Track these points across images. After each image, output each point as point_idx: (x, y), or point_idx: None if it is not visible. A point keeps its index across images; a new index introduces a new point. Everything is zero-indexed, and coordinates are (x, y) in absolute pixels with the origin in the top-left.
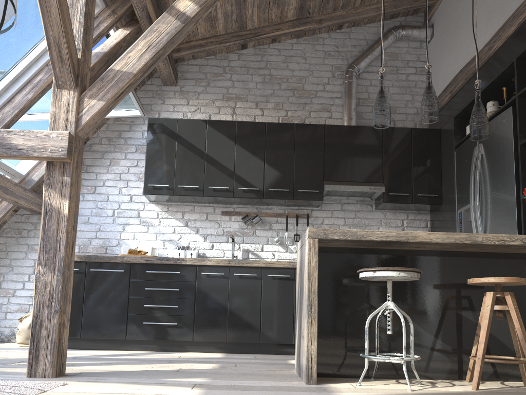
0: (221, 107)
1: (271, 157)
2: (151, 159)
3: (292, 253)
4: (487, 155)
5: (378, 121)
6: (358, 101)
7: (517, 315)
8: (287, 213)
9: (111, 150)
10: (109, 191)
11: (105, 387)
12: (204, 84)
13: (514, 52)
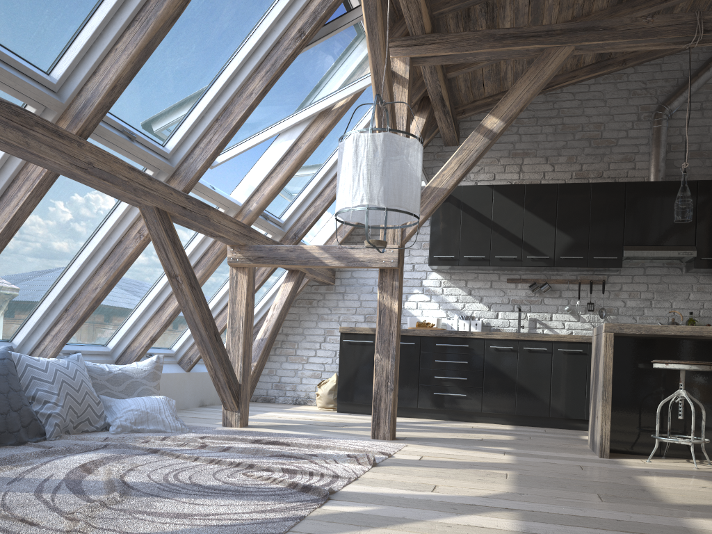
0: (507, 165)
1: (563, 221)
2: (436, 230)
3: (584, 323)
4: None
5: (678, 218)
6: (669, 146)
7: None
8: (580, 279)
9: None
10: None
11: (437, 449)
12: None
13: None
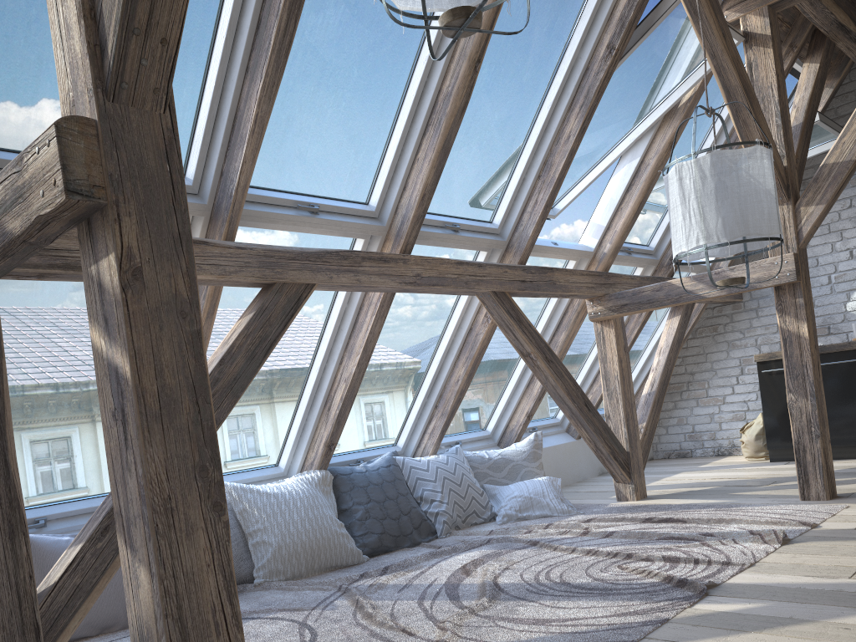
0: None
1: None
2: None
3: None
4: None
5: None
6: None
7: None
8: None
9: None
10: (816, 252)
11: None
12: None
13: None
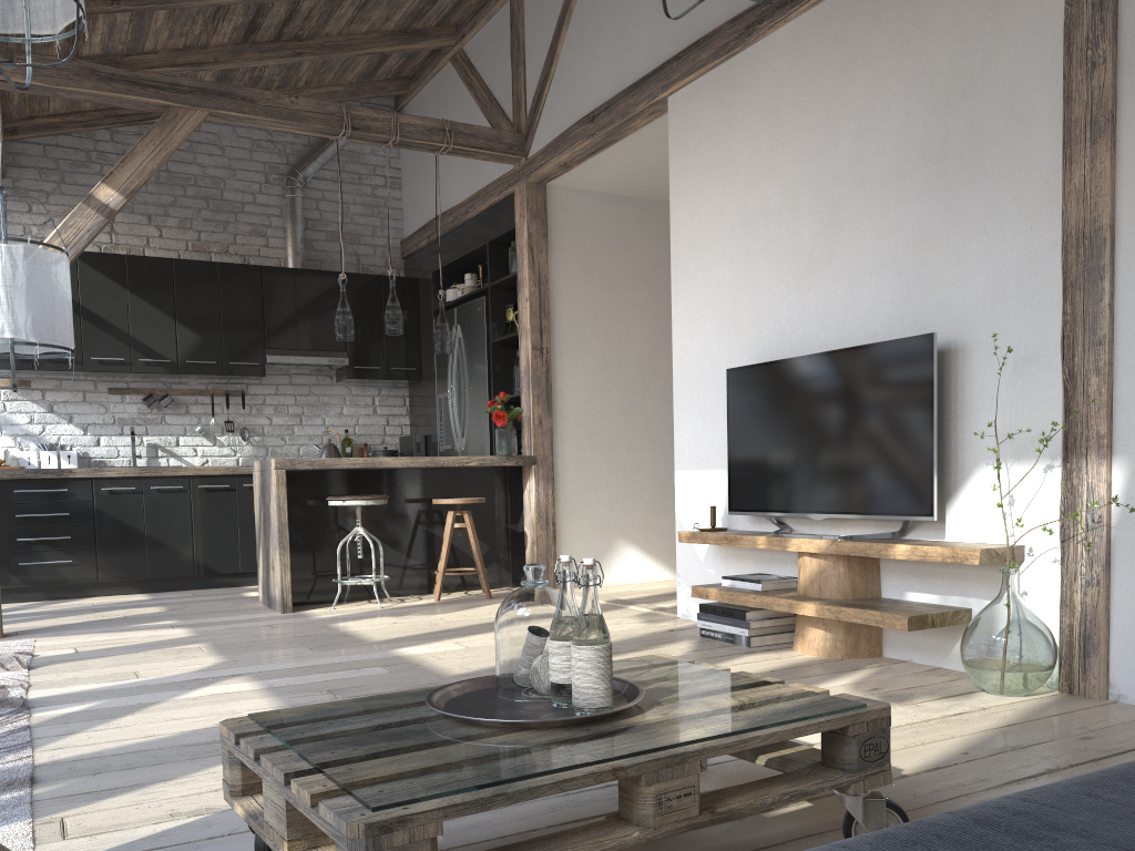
0: None
1: (185, 312)
2: None
3: (223, 448)
4: (464, 341)
5: (341, 337)
6: (306, 222)
7: (472, 531)
8: (212, 389)
9: None
10: None
11: (85, 637)
12: (56, 178)
13: (487, 234)
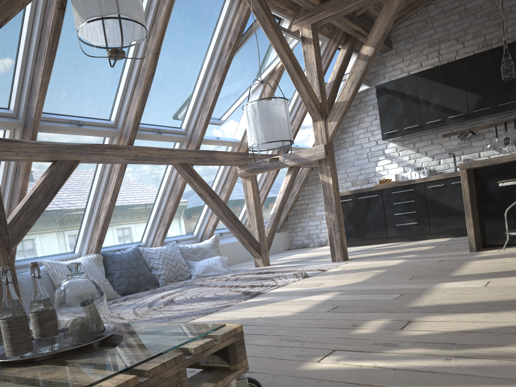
0: (428, 53)
1: (471, 85)
2: (383, 115)
3: (505, 154)
4: None
5: (503, 78)
6: None
7: None
8: (497, 122)
9: (357, 113)
10: (361, 141)
11: (362, 263)
12: (412, 40)
13: None
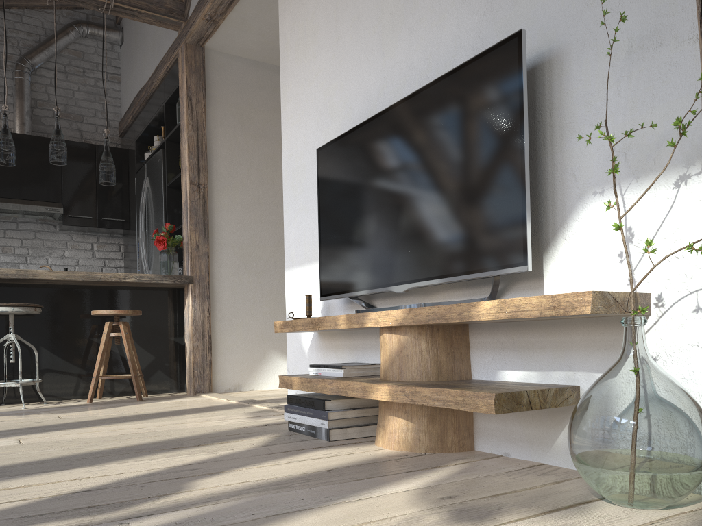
0: None
1: None
2: None
3: None
4: (150, 189)
5: (0, 160)
6: (35, 102)
7: (127, 340)
8: None
9: None
10: None
11: None
12: None
13: (164, 97)
